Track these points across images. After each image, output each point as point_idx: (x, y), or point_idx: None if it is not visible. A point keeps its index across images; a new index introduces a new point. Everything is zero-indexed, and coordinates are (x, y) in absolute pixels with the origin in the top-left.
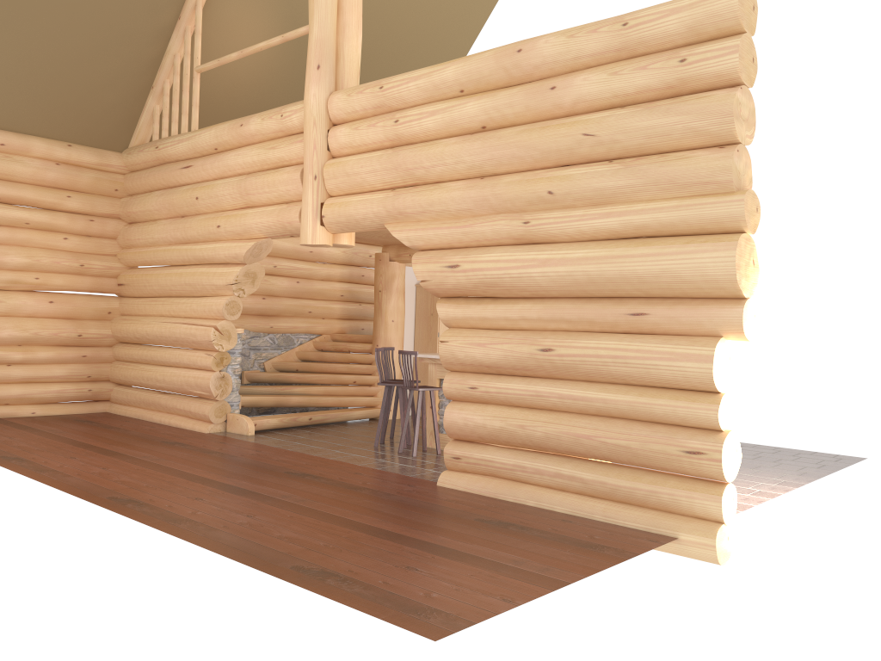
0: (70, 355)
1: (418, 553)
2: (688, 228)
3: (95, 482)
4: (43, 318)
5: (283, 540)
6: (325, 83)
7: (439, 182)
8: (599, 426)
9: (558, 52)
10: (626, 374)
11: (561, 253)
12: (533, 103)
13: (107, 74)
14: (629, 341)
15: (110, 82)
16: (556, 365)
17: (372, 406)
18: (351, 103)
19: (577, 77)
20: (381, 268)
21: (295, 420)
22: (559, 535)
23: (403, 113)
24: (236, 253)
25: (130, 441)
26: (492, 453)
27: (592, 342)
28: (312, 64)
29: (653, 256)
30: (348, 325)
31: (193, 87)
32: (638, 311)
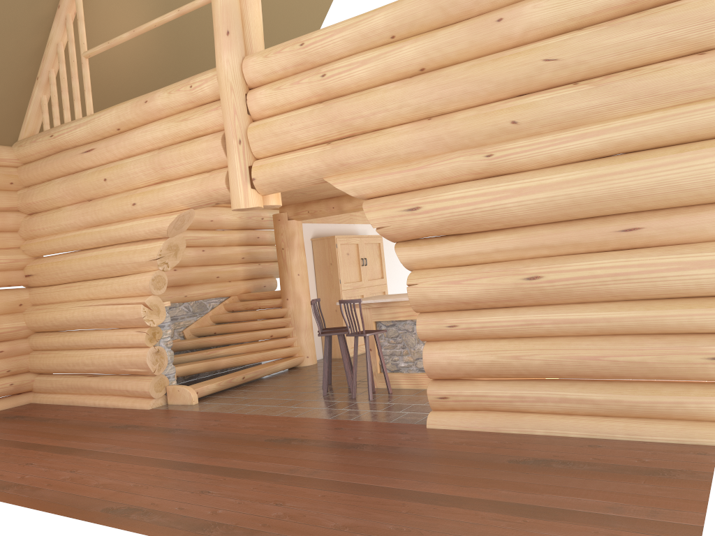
0: None
1: (504, 519)
2: (676, 138)
3: (74, 491)
4: None
5: (344, 531)
6: (237, 48)
7: (378, 130)
8: (604, 345)
9: None
10: (629, 290)
11: (535, 180)
12: (479, 38)
13: None
14: (626, 257)
15: None
16: (546, 291)
17: (291, 356)
18: (269, 64)
19: (525, 5)
20: (281, 227)
21: (231, 381)
22: (610, 465)
23: (329, 66)
24: (157, 228)
25: (77, 432)
26: (483, 387)
27: (584, 264)
28: (221, 31)
29: (645, 169)
30: (252, 284)
31: (83, 72)
32: (630, 227)
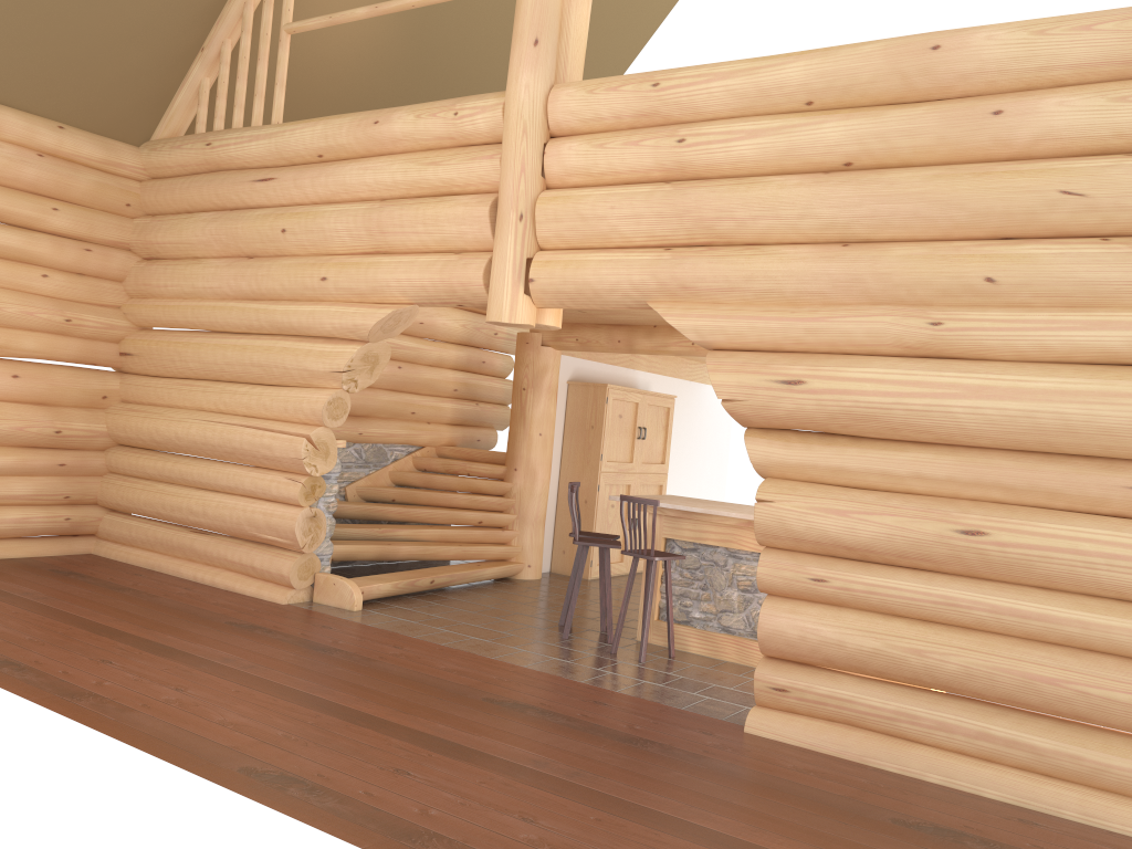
0: (40, 463)
1: None
2: None
3: (189, 726)
4: (0, 401)
5: None
6: (545, 68)
7: (754, 244)
8: (1070, 664)
9: (1013, 57)
10: (1131, 586)
11: (1008, 379)
12: (956, 134)
13: (137, 19)
14: None
15: (139, 32)
16: (989, 558)
17: (504, 559)
18: (594, 105)
19: (1045, 98)
20: (528, 355)
21: (413, 584)
22: None
23: (693, 128)
24: (355, 324)
25: (175, 620)
26: (851, 687)
27: (1062, 528)
28: (526, 37)
29: None
30: (461, 434)
31: (278, 55)
32: None
